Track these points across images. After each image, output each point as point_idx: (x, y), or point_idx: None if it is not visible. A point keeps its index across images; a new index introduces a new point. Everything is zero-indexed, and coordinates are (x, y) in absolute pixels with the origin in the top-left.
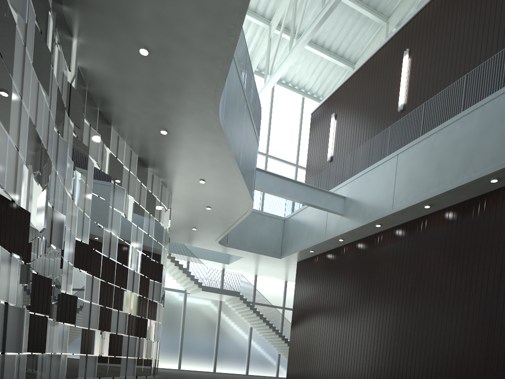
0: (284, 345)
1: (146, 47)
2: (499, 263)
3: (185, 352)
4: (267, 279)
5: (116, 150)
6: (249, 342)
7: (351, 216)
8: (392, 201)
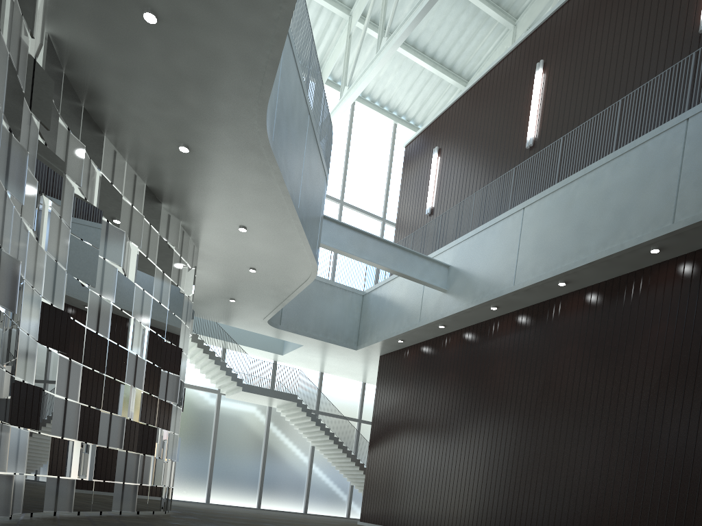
0: (359, 473)
1: (153, 11)
2: (658, 367)
3: (216, 479)
4: (337, 378)
5: (111, 172)
6: (310, 467)
7: (456, 293)
8: (514, 273)
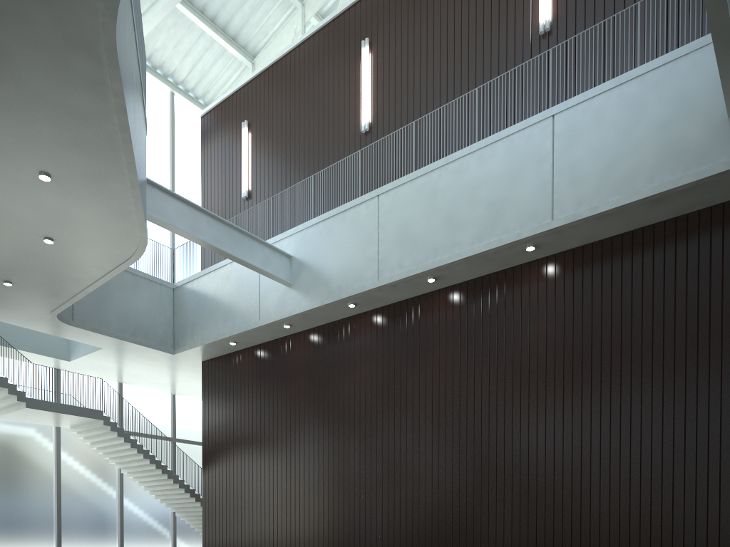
0: (190, 500)
1: None
2: (543, 366)
3: None
4: (140, 390)
5: None
6: (121, 499)
7: (305, 287)
8: (377, 267)
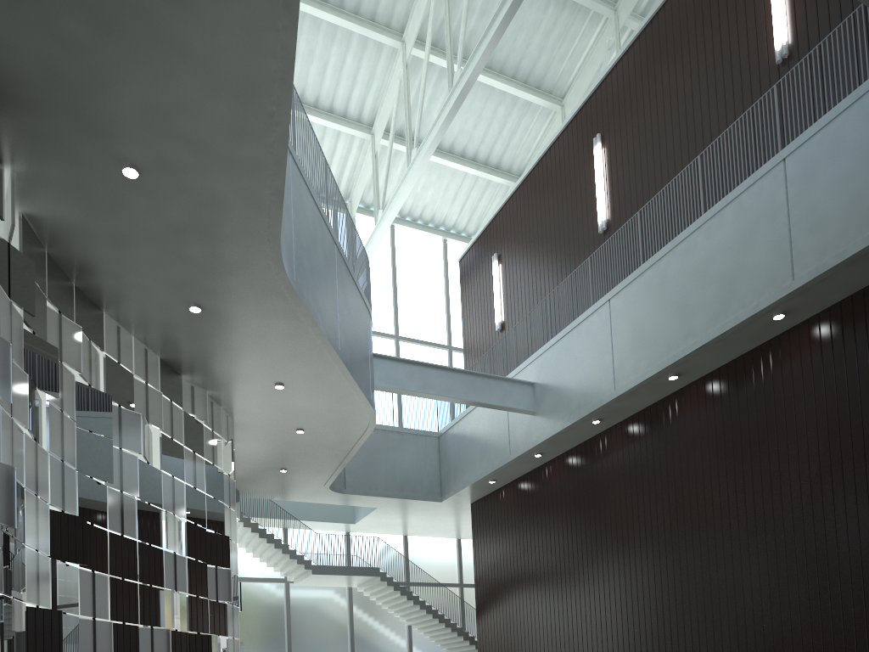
0: (470, 648)
1: (133, 164)
2: (815, 453)
3: None
4: (425, 539)
5: (117, 351)
6: (410, 651)
7: (548, 413)
8: (613, 376)
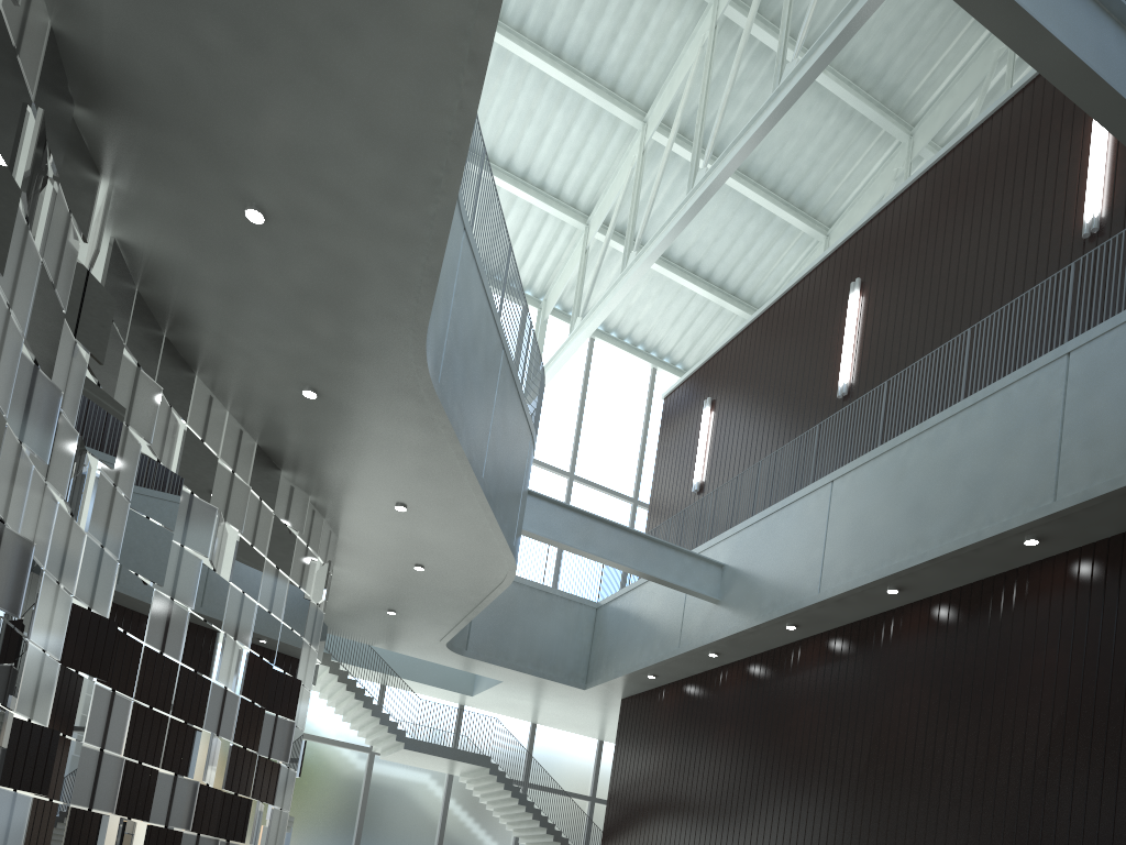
0: None
1: (259, 207)
2: (1047, 718)
3: None
4: (558, 733)
5: (203, 426)
6: None
7: (734, 605)
8: (820, 575)
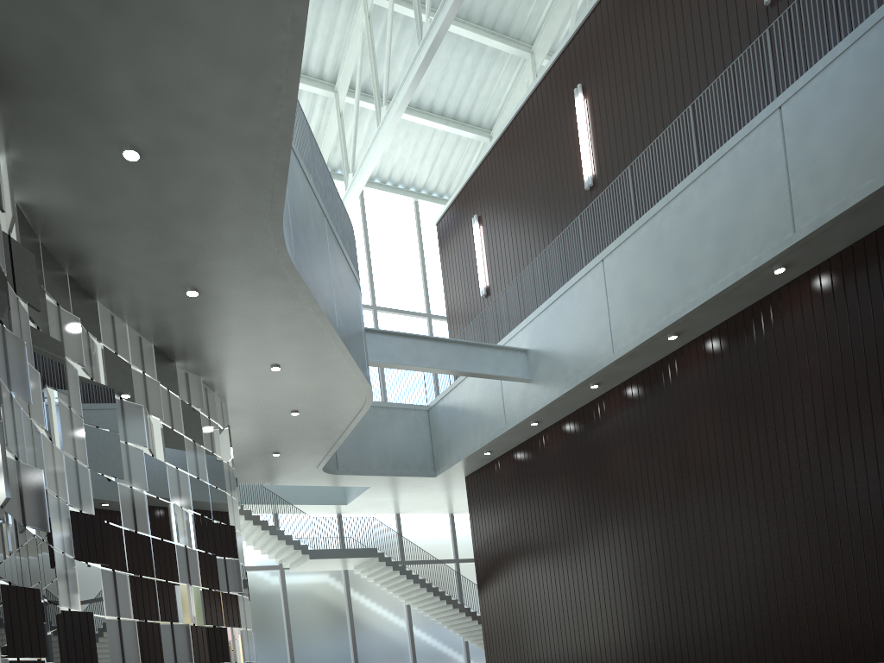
0: (473, 624)
1: (133, 146)
2: (820, 407)
3: None
4: (417, 516)
5: (113, 341)
6: (410, 631)
7: (544, 380)
8: (611, 339)
